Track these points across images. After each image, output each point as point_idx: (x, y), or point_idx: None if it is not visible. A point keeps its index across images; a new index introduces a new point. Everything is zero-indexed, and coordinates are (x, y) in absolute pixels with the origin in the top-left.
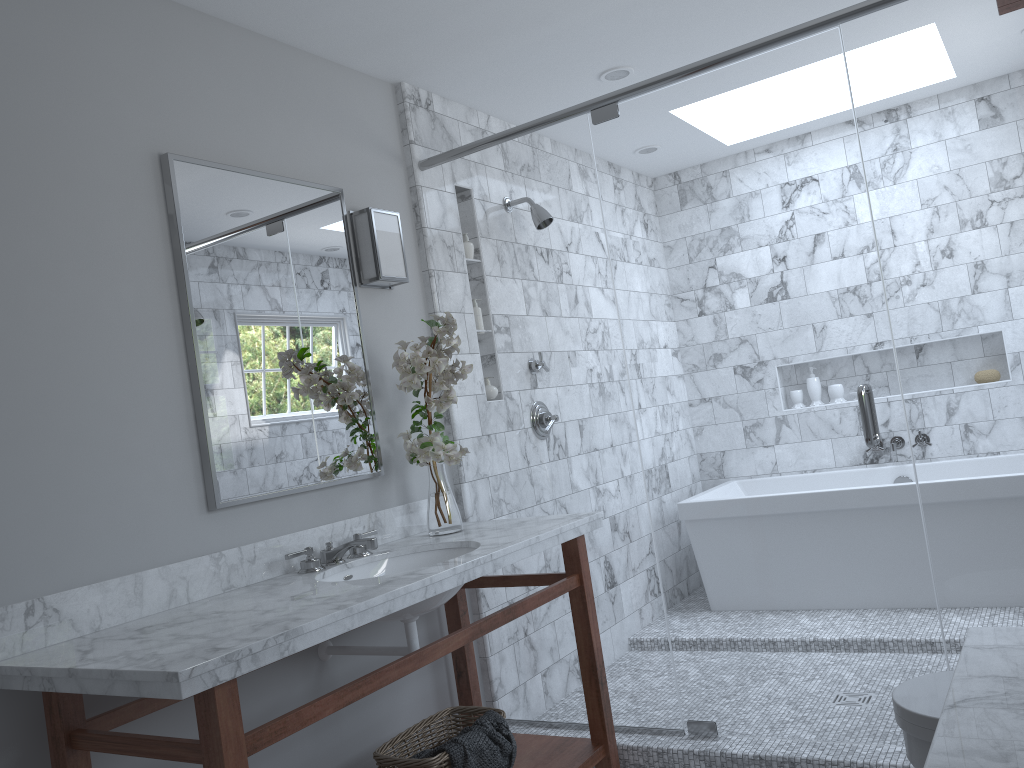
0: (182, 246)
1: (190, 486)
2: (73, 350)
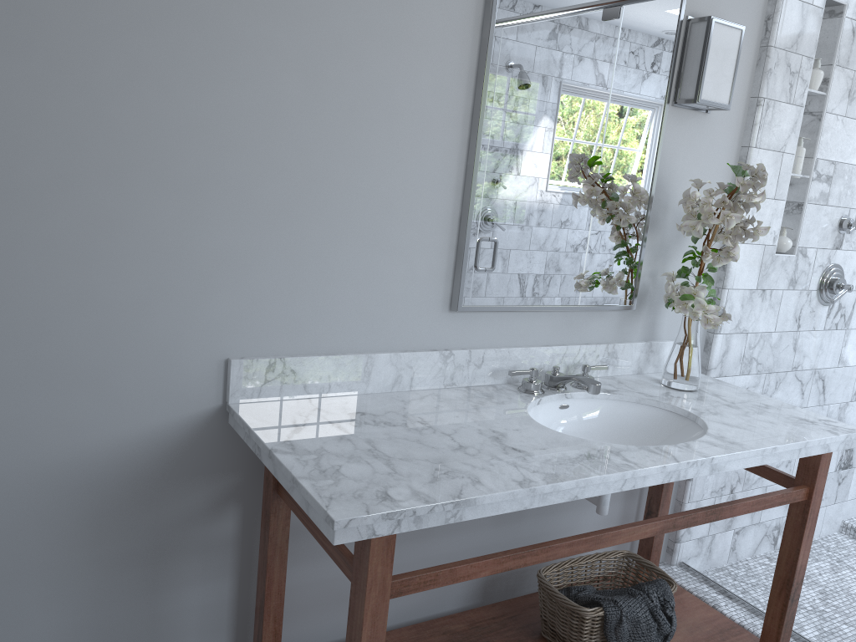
0: (490, 38)
1: (438, 284)
2: (359, 133)
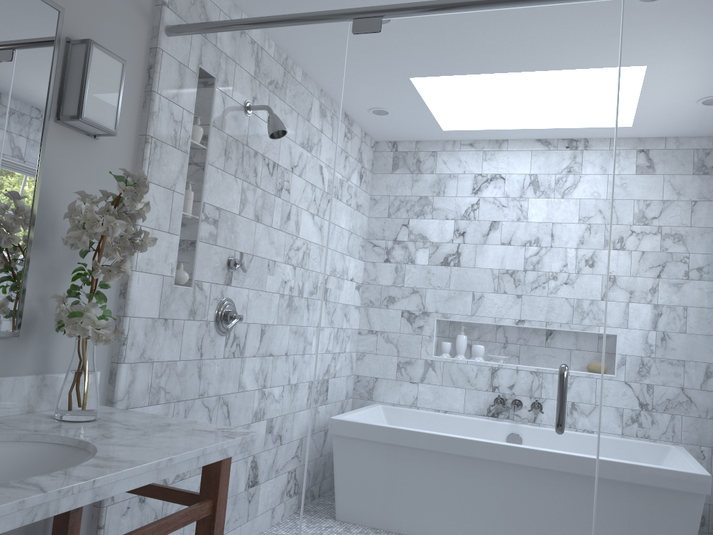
0: None
1: None
2: None
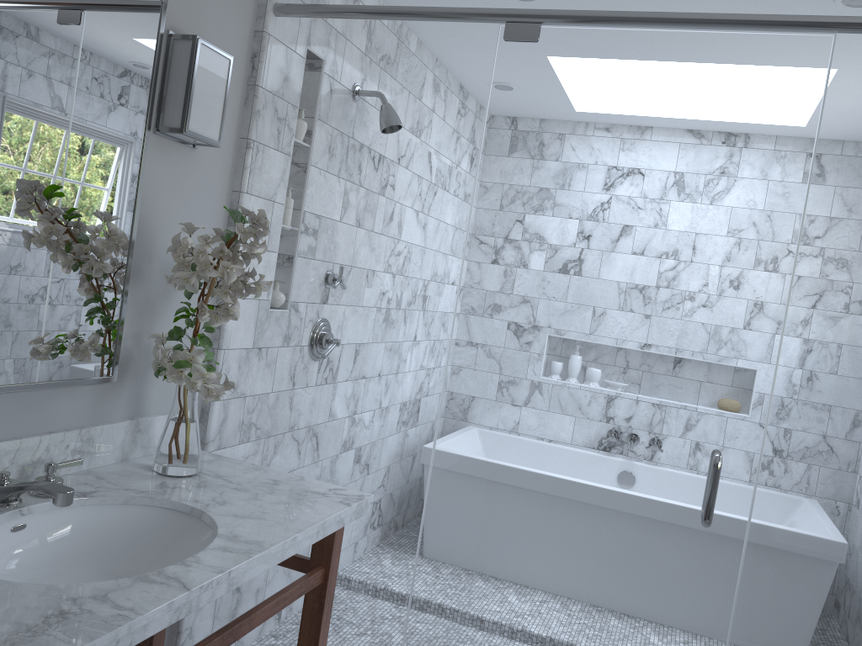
0: None
1: None
2: None
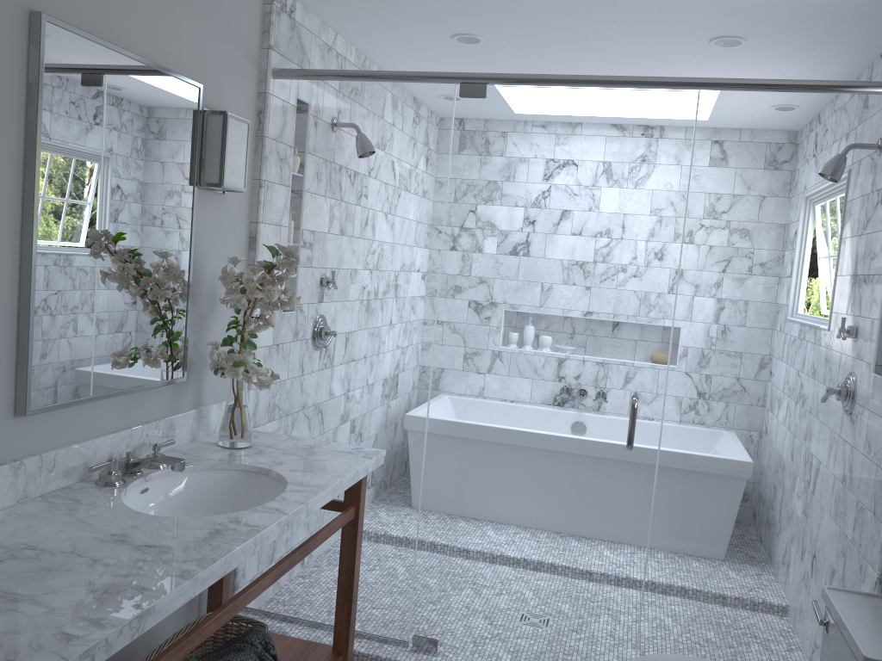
0: (39, 123)
1: (1, 389)
2: None
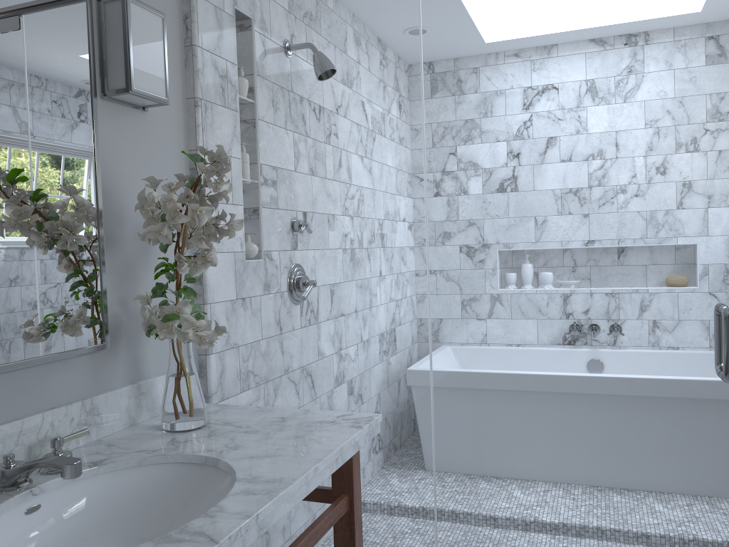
0: None
1: None
2: None
